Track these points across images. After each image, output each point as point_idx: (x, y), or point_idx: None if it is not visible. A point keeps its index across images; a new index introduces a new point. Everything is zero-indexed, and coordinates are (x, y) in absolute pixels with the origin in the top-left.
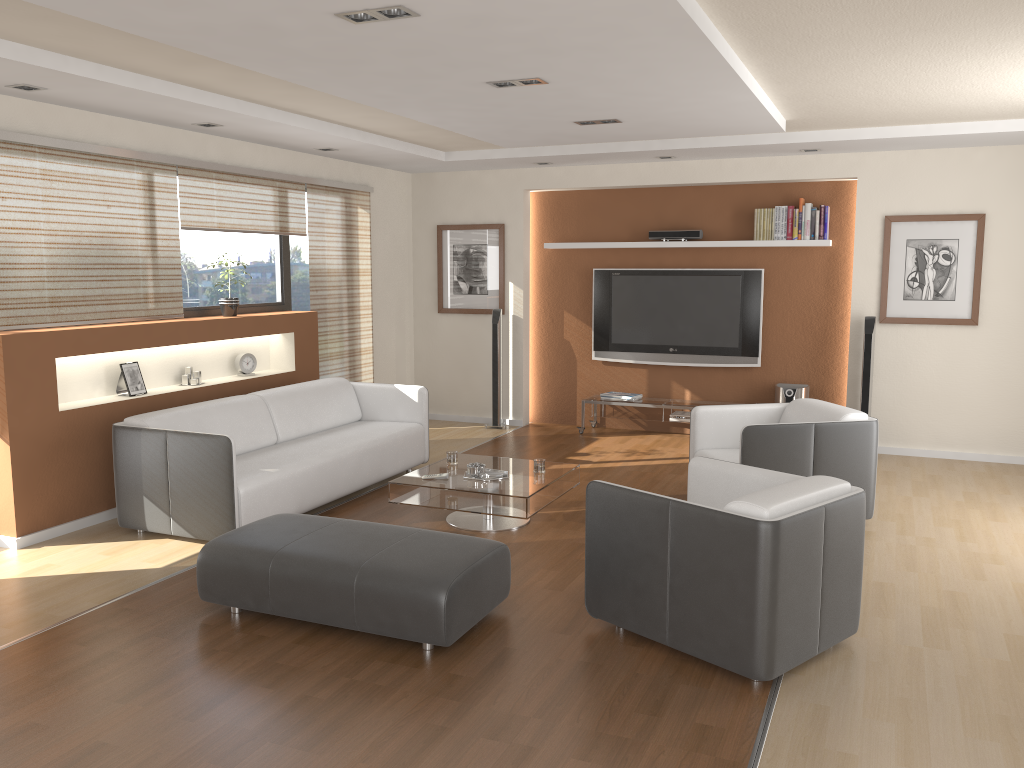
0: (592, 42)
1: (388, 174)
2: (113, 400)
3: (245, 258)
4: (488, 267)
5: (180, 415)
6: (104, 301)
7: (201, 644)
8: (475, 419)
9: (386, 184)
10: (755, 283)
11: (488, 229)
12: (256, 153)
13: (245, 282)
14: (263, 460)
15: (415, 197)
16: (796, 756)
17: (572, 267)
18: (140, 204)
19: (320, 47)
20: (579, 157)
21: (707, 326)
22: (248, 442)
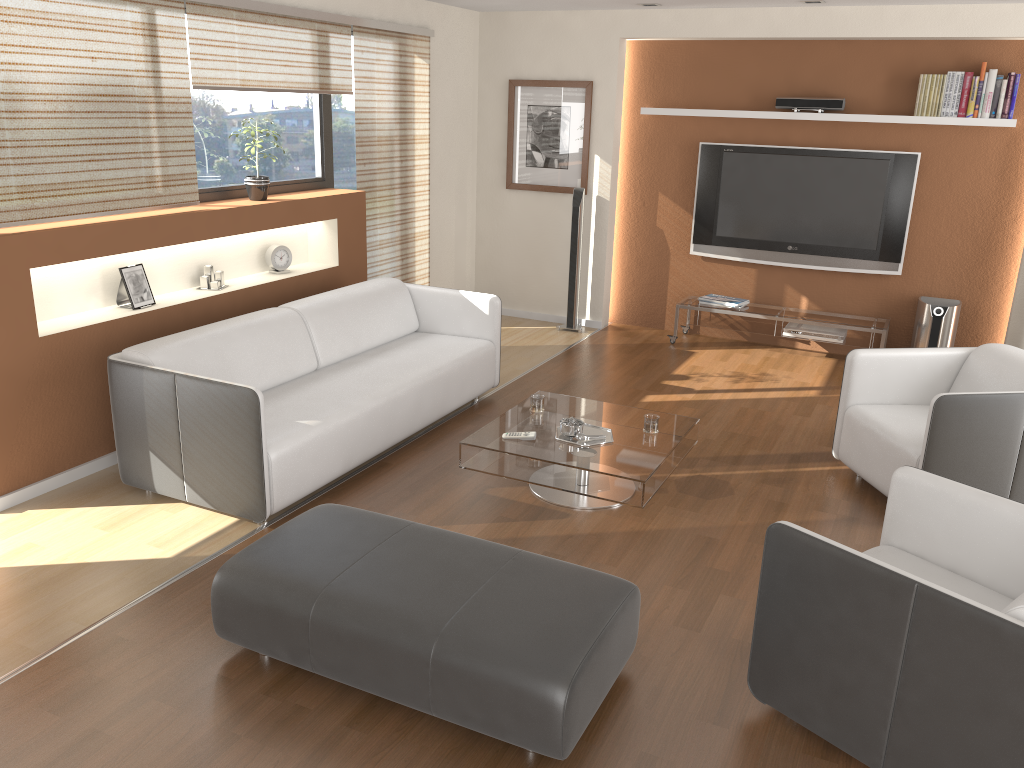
0: None
1: (452, 13)
2: (111, 316)
3: (277, 123)
4: (570, 135)
5: (194, 344)
6: (93, 188)
7: (217, 721)
8: (545, 317)
9: (449, 26)
10: (907, 171)
11: (572, 87)
12: None
13: (277, 153)
14: (300, 402)
15: (483, 43)
16: None
17: (673, 139)
18: (137, 55)
19: None
20: None
21: (839, 221)
22: (282, 372)
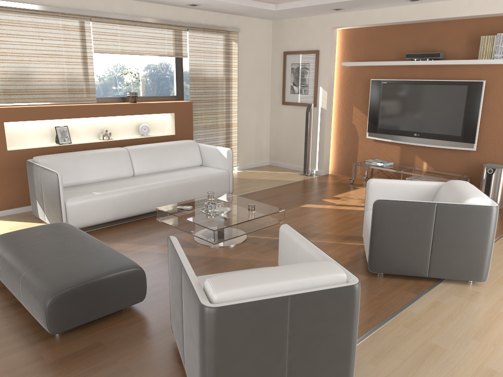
0: None
1: (253, 21)
2: (46, 146)
3: (151, 70)
4: (309, 77)
5: (64, 157)
6: (40, 92)
7: None
8: (298, 168)
9: (251, 27)
10: (477, 91)
11: (310, 53)
12: (150, 8)
13: (151, 84)
14: (105, 186)
15: (273, 35)
16: None
17: (360, 78)
18: (64, 38)
19: None
20: (353, 3)
21: (440, 120)
22: (110, 174)
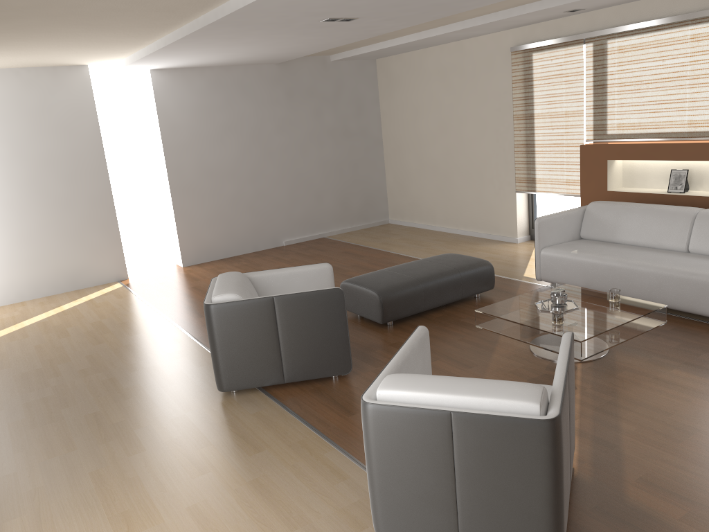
0: (318, 0)
1: None
2: (650, 192)
3: None
4: None
5: (610, 206)
6: (654, 126)
7: None
8: None
9: None
10: None
11: None
12: None
13: None
14: (611, 250)
15: None
16: (191, 351)
17: None
18: (691, 53)
19: (411, 12)
20: None
21: None
22: (651, 240)
